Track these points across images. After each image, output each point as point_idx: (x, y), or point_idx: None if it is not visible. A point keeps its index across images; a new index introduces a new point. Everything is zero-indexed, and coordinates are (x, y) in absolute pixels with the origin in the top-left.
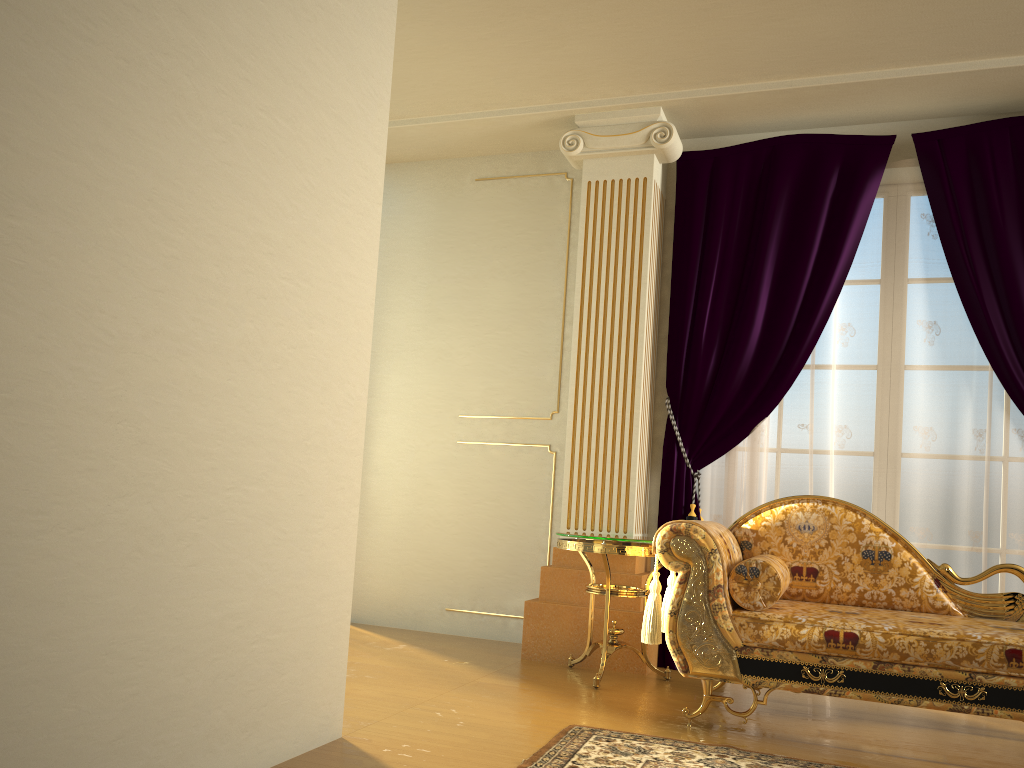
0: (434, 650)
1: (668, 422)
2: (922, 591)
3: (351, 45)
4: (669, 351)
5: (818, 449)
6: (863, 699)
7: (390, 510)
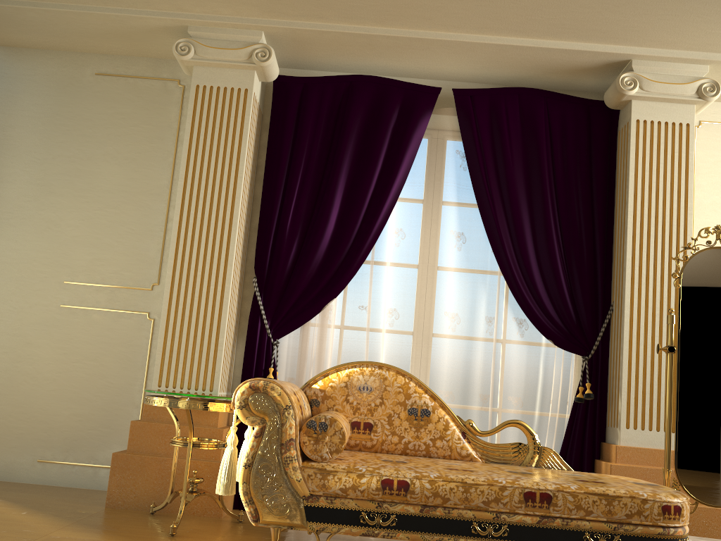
0: (16, 502)
1: (254, 298)
2: (452, 442)
3: None
4: (259, 238)
5: (374, 326)
6: (411, 540)
7: None
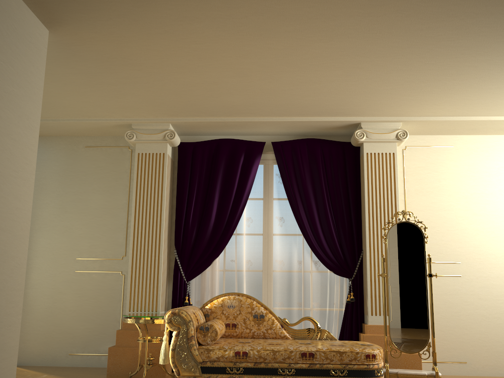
0: (62, 376)
1: (175, 260)
2: (276, 330)
3: (20, 106)
4: (176, 228)
5: (239, 270)
6: None
7: (39, 306)
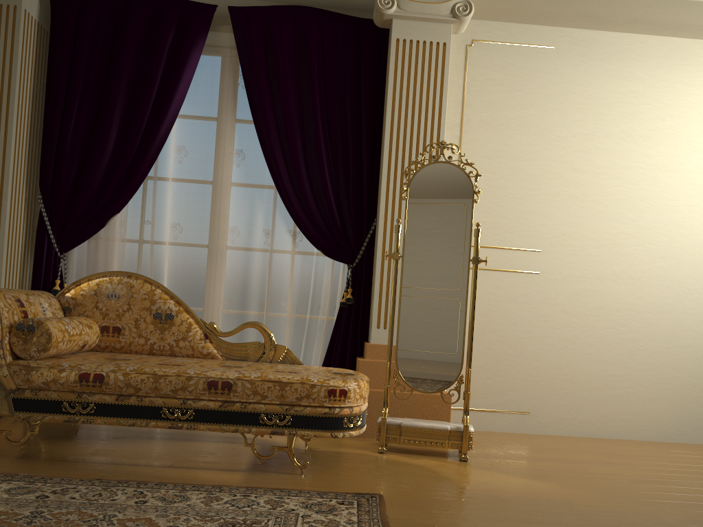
0: None
1: (41, 214)
2: (194, 342)
3: None
4: (43, 156)
5: (156, 240)
6: (108, 424)
7: None
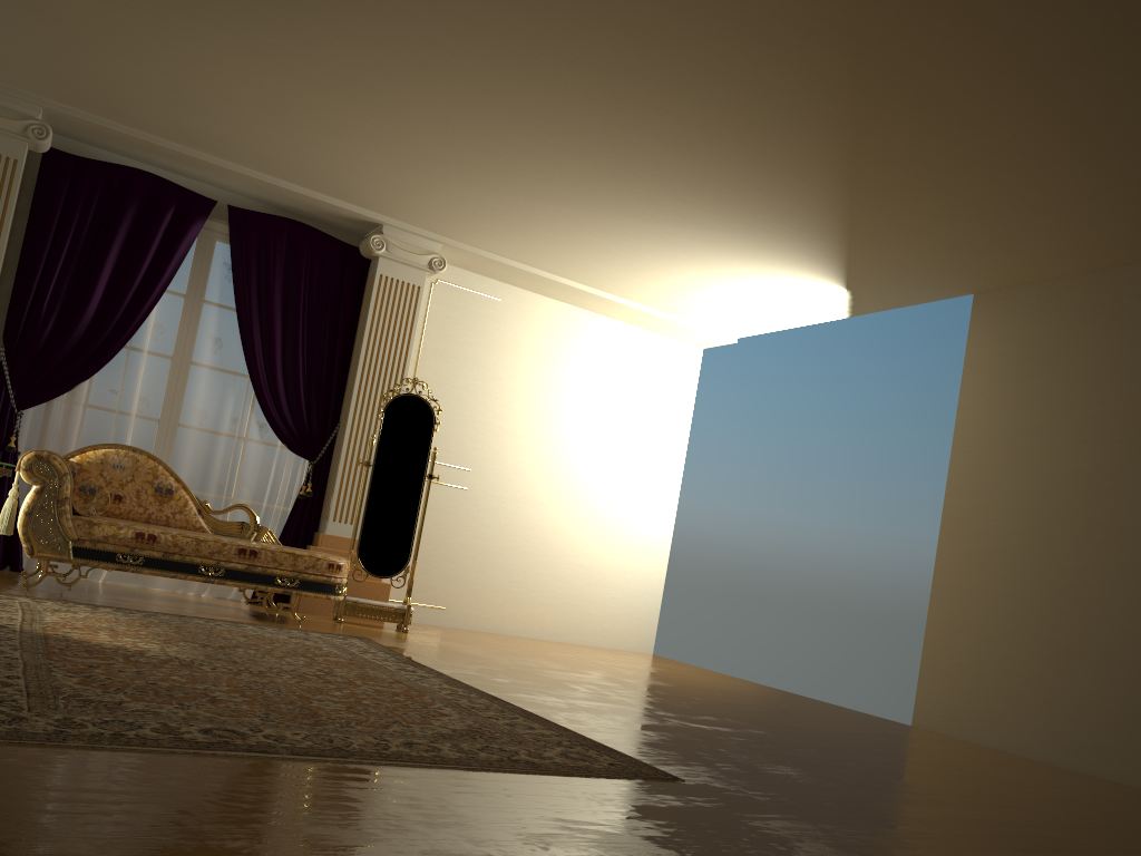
0: None
1: (0, 366)
2: (190, 516)
3: None
4: (11, 308)
5: (124, 411)
6: (153, 574)
7: None
